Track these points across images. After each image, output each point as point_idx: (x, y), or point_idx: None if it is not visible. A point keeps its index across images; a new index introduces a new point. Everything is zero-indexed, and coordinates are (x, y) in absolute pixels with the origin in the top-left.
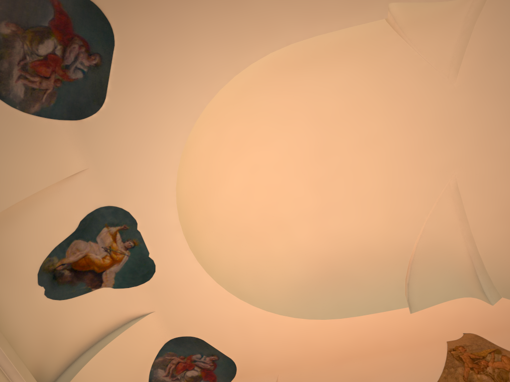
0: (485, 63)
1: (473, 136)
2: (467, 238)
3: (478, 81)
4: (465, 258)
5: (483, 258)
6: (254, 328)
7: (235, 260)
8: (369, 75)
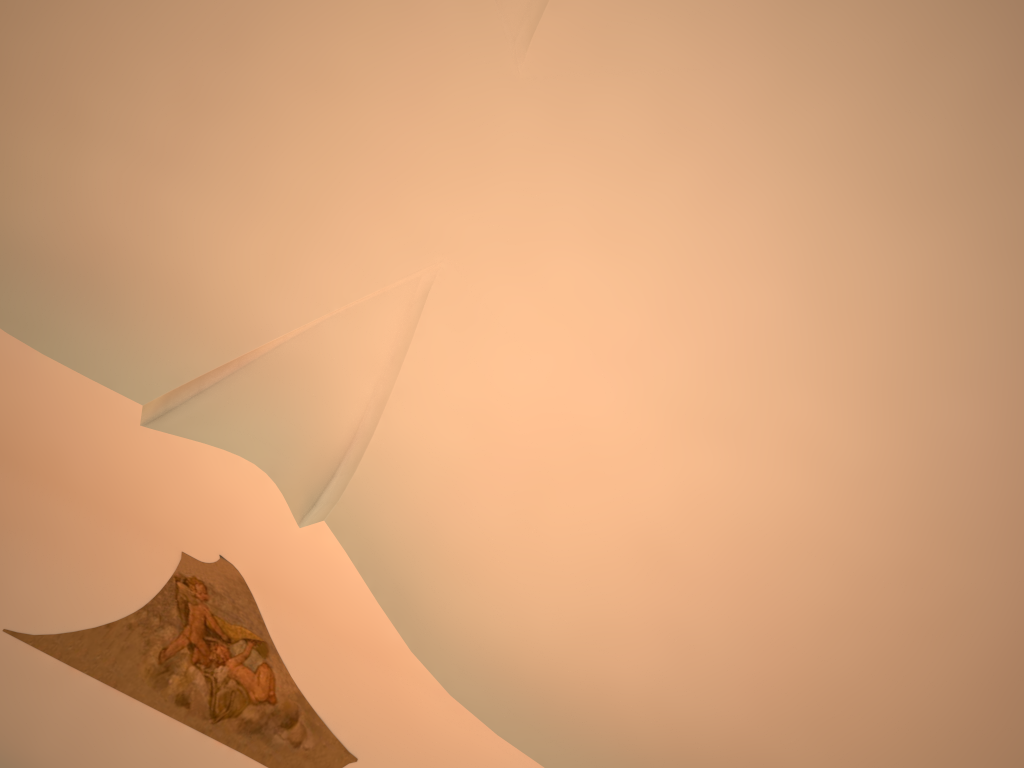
0: (590, 62)
1: (512, 215)
2: (376, 401)
3: (567, 96)
4: (342, 429)
5: (372, 452)
6: None
7: None
8: None
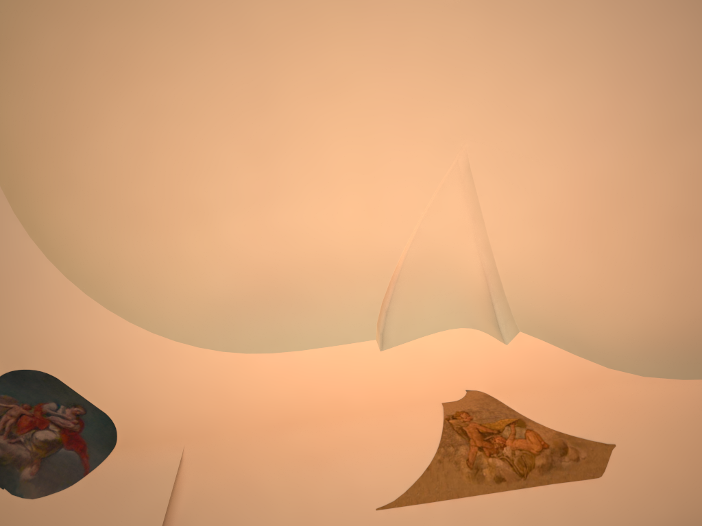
0: None
1: (492, 87)
2: (482, 248)
3: None
4: (477, 276)
5: (503, 277)
6: (136, 361)
7: (115, 254)
8: None
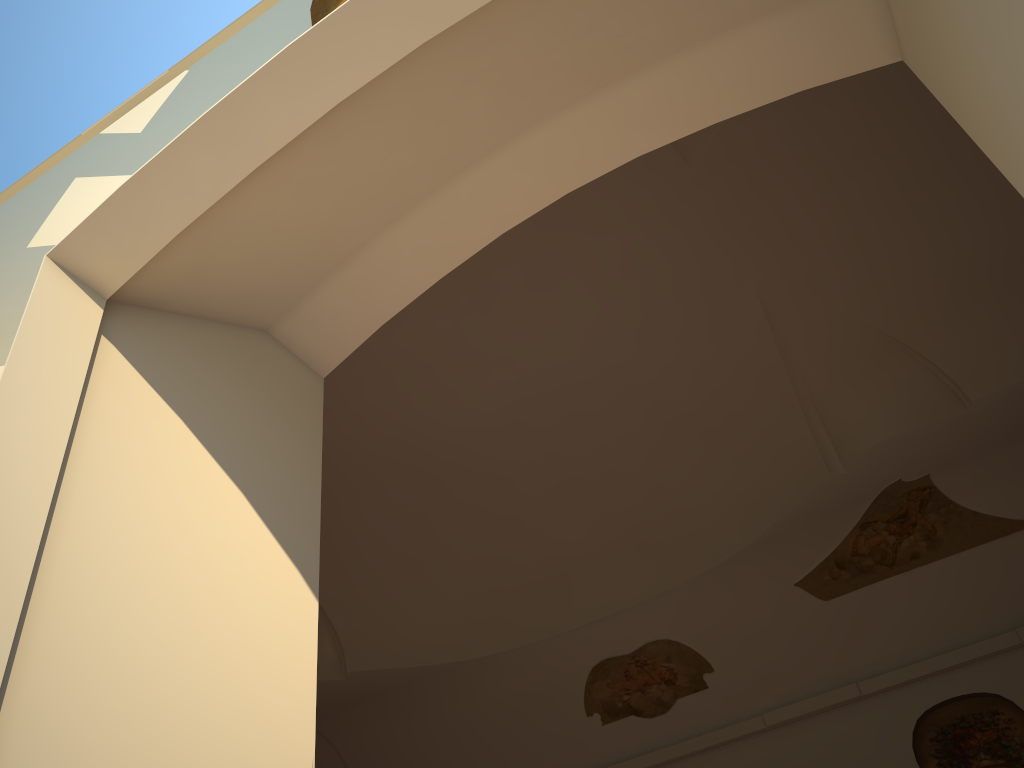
0: (718, 315)
1: (679, 227)
2: None
3: (713, 293)
4: None
5: None
6: None
7: None
8: (897, 261)
